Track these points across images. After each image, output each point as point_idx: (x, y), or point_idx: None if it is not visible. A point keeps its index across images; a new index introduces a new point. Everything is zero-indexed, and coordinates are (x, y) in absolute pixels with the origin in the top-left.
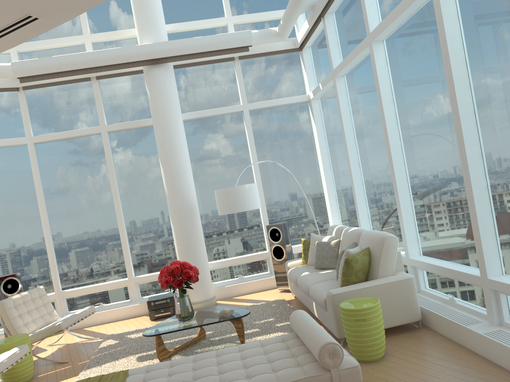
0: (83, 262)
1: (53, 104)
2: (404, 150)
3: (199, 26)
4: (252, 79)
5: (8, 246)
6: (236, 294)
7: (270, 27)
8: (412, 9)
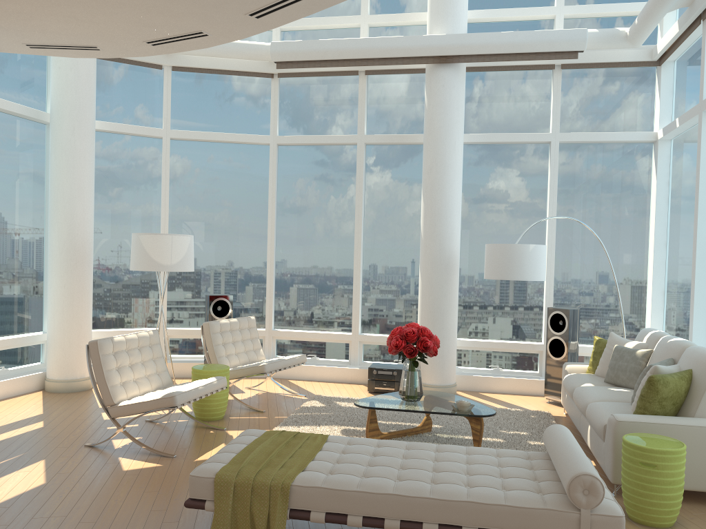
0: (304, 300)
1: (307, 99)
2: None
3: (514, 16)
4: (575, 99)
5: (226, 262)
6: (485, 390)
7: (618, 26)
8: None
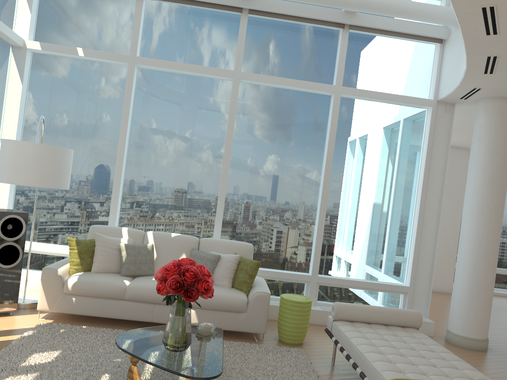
0: None
1: None
2: (231, 175)
3: None
4: None
5: None
6: None
7: None
8: (300, 89)
